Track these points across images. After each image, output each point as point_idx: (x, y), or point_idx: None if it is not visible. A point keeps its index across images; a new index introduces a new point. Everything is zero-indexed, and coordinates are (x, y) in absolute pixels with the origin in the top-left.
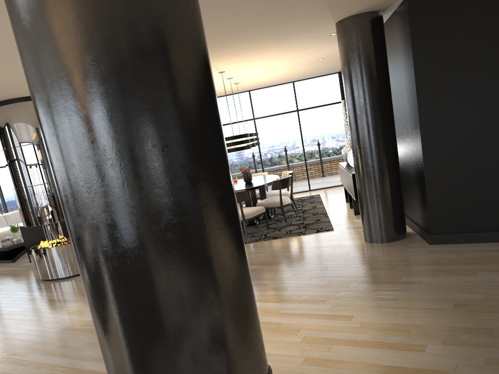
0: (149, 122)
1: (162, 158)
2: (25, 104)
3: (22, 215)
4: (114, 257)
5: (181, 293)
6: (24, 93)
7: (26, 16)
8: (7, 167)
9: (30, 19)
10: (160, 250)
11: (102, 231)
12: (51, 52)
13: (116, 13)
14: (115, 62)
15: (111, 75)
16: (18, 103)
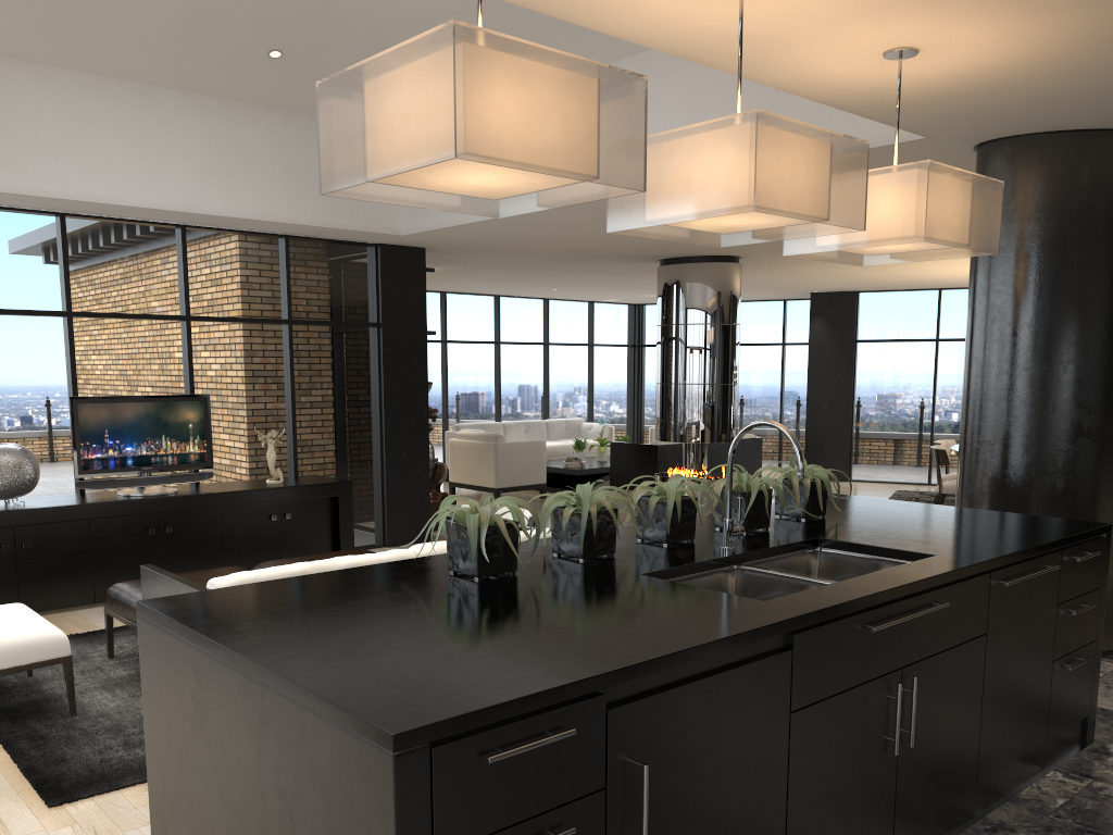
0: (1095, 347)
1: (1096, 382)
2: (717, 267)
3: (662, 423)
4: (1019, 466)
5: (1074, 516)
6: (727, 252)
7: (1006, 236)
8: (661, 351)
9: (1011, 240)
10: (1068, 468)
11: (1015, 439)
12: (1022, 271)
13: (1095, 246)
14: (1081, 288)
15: (1073, 299)
16: (709, 263)
